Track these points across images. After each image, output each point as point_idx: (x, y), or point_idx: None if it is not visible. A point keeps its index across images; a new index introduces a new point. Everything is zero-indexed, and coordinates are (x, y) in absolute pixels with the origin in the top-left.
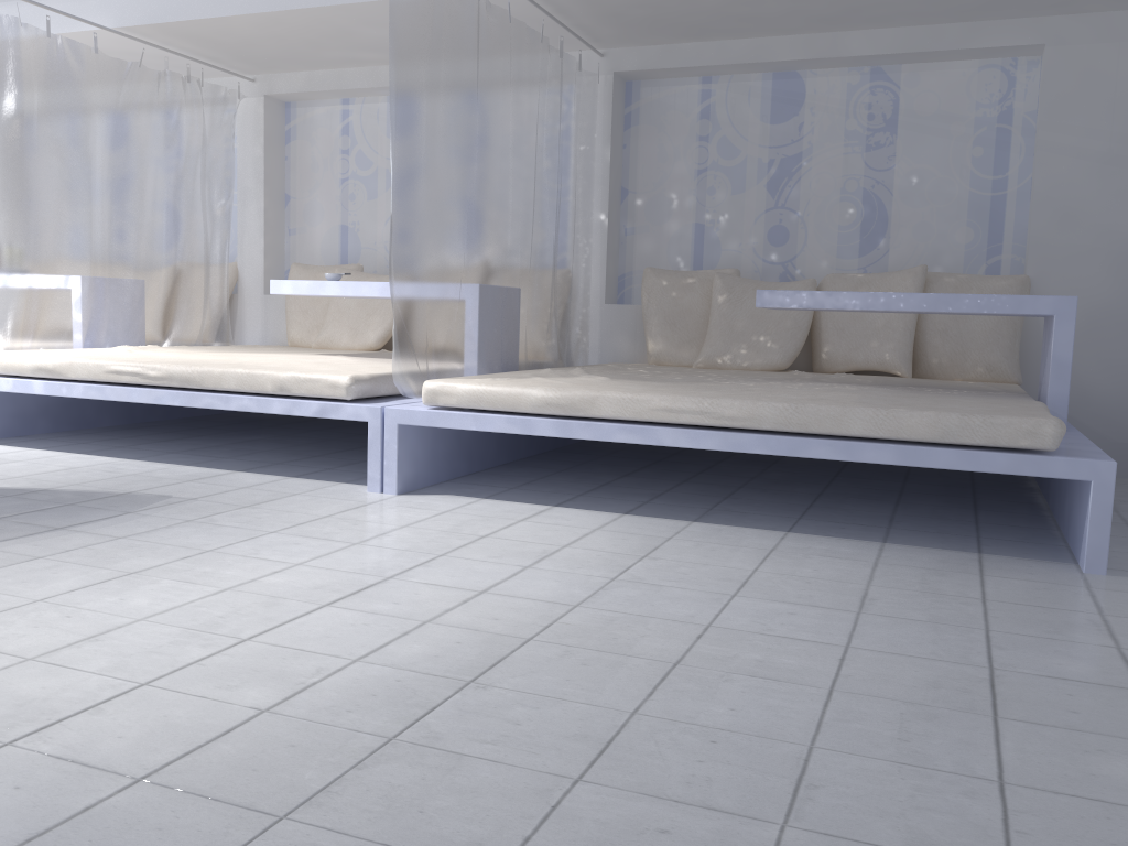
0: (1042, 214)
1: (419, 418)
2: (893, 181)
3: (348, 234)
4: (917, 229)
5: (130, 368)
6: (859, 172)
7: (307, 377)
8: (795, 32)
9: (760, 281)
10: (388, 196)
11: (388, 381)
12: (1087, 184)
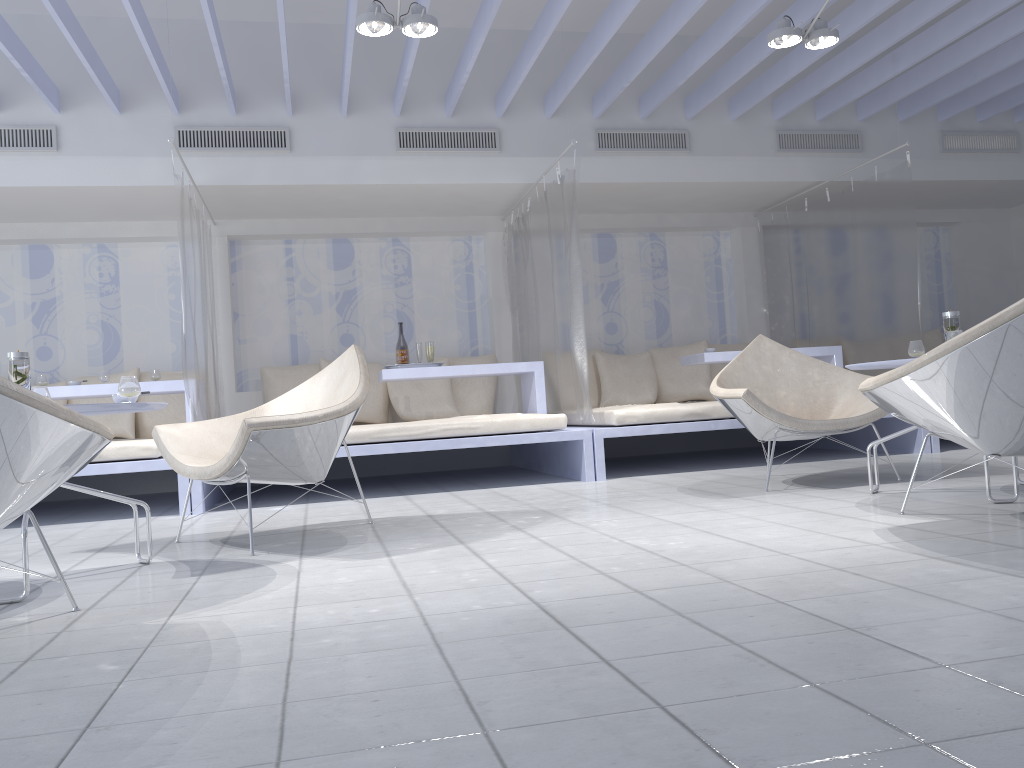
0: (973, 301)
1: None
2: None
3: None
4: None
5: None
6: None
7: None
8: None
9: None
10: (597, 301)
11: None
12: (988, 287)
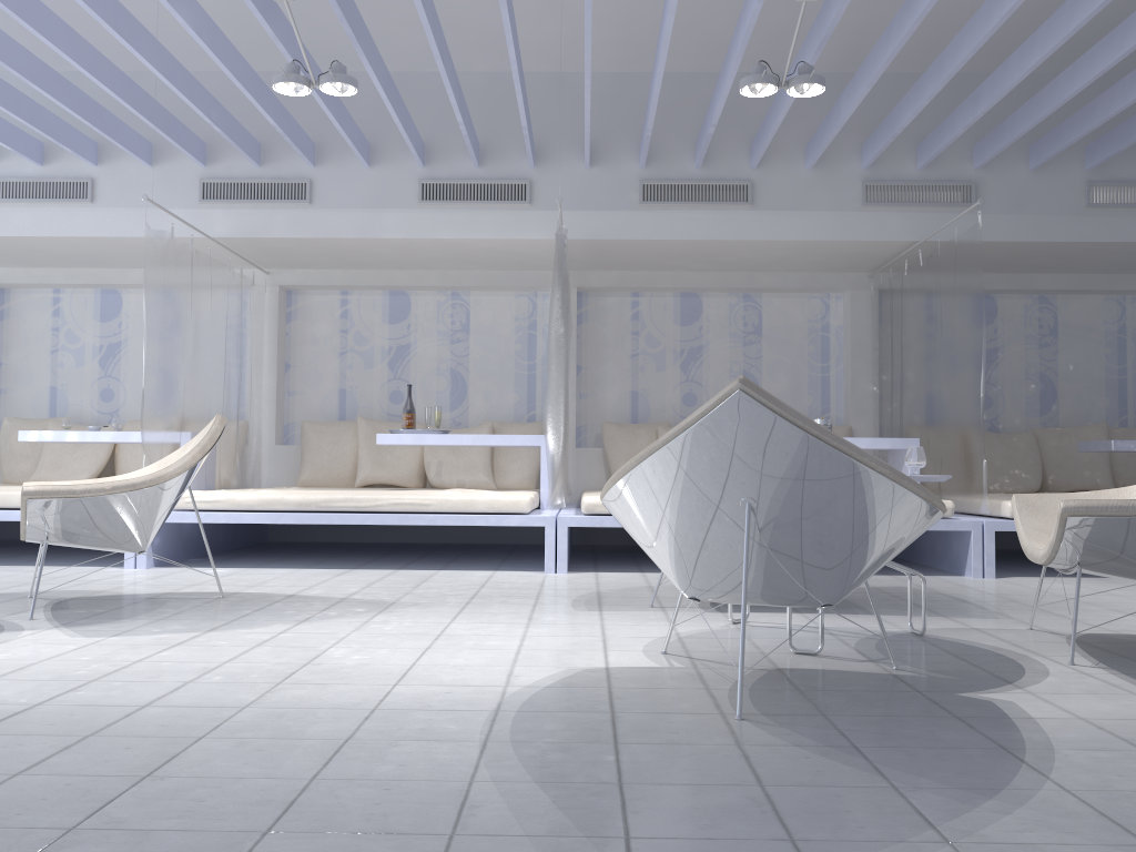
0: None
1: (1010, 525)
2: (1058, 367)
3: (638, 397)
4: (1074, 398)
5: None
6: (1036, 361)
7: None
8: (1007, 272)
9: (996, 433)
10: (675, 369)
11: None
12: None
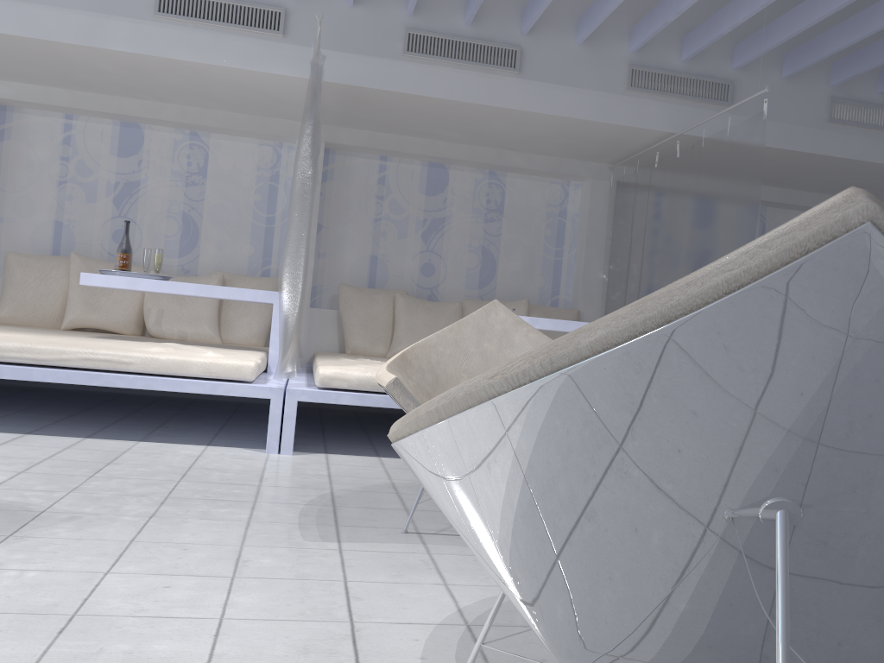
0: None
1: None
2: None
3: (377, 263)
4: None
5: None
6: None
7: None
8: None
9: None
10: (416, 238)
11: None
12: None
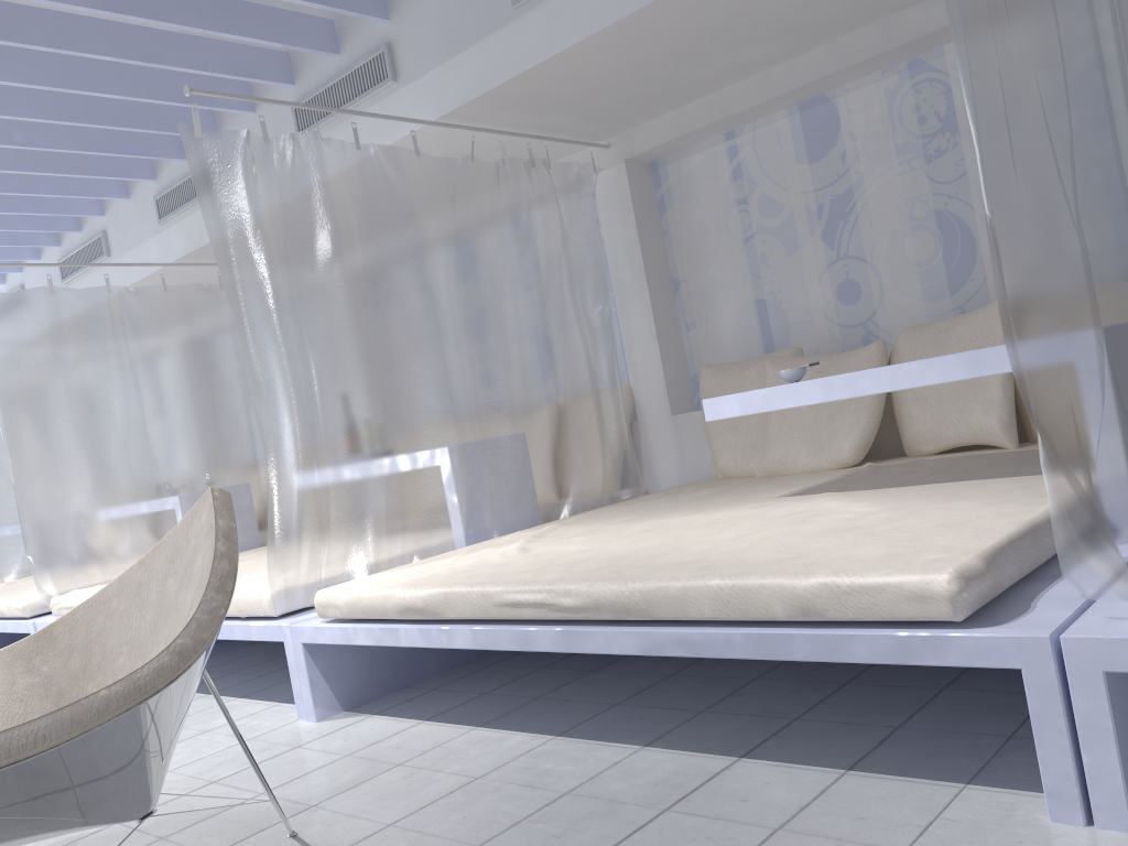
0: None
1: None
2: None
3: (767, 309)
4: None
5: (531, 596)
6: None
7: (855, 583)
8: None
9: None
10: (815, 243)
11: (1008, 559)
12: None
